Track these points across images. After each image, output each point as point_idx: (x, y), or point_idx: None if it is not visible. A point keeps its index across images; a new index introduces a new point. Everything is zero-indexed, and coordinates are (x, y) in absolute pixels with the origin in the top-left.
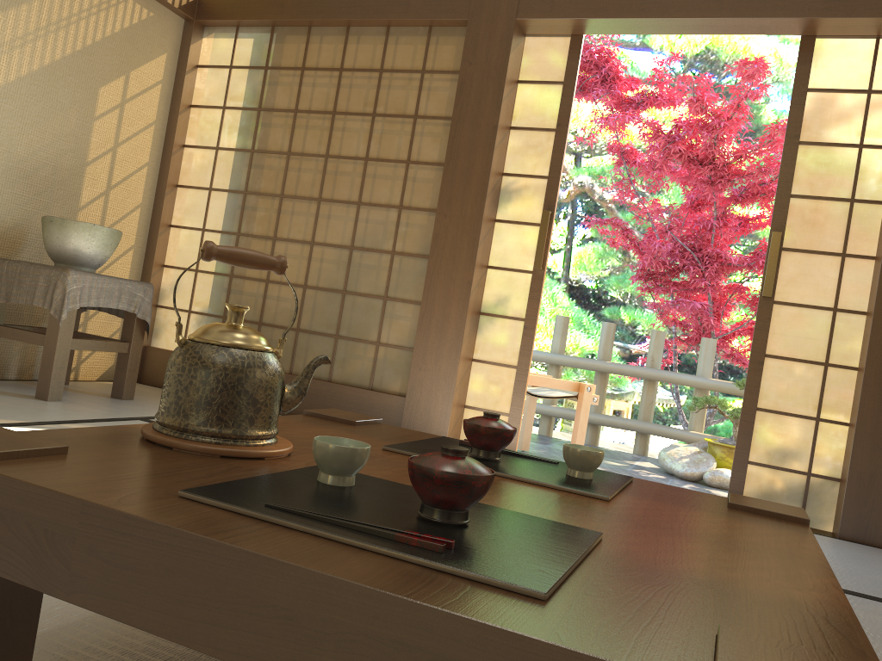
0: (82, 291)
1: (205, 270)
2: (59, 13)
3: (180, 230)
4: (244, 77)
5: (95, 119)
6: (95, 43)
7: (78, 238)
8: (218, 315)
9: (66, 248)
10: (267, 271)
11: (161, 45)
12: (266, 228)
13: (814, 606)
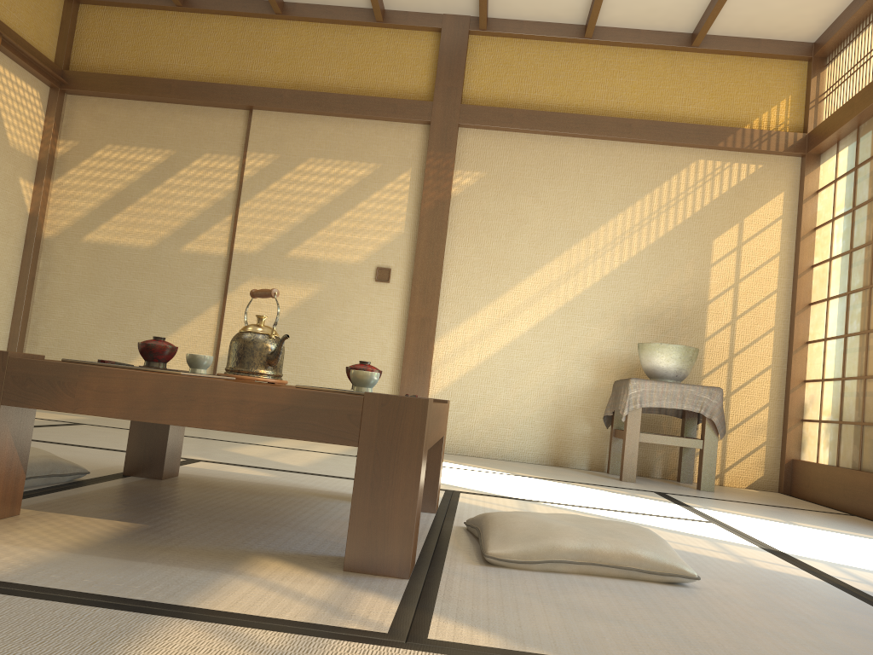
0: (642, 394)
1: (827, 378)
2: (667, 197)
3: (812, 344)
4: (843, 184)
5: (711, 265)
6: (703, 207)
7: (652, 356)
8: (835, 420)
9: (647, 365)
10: (864, 367)
11: (775, 187)
12: (862, 323)
13: (105, 367)
